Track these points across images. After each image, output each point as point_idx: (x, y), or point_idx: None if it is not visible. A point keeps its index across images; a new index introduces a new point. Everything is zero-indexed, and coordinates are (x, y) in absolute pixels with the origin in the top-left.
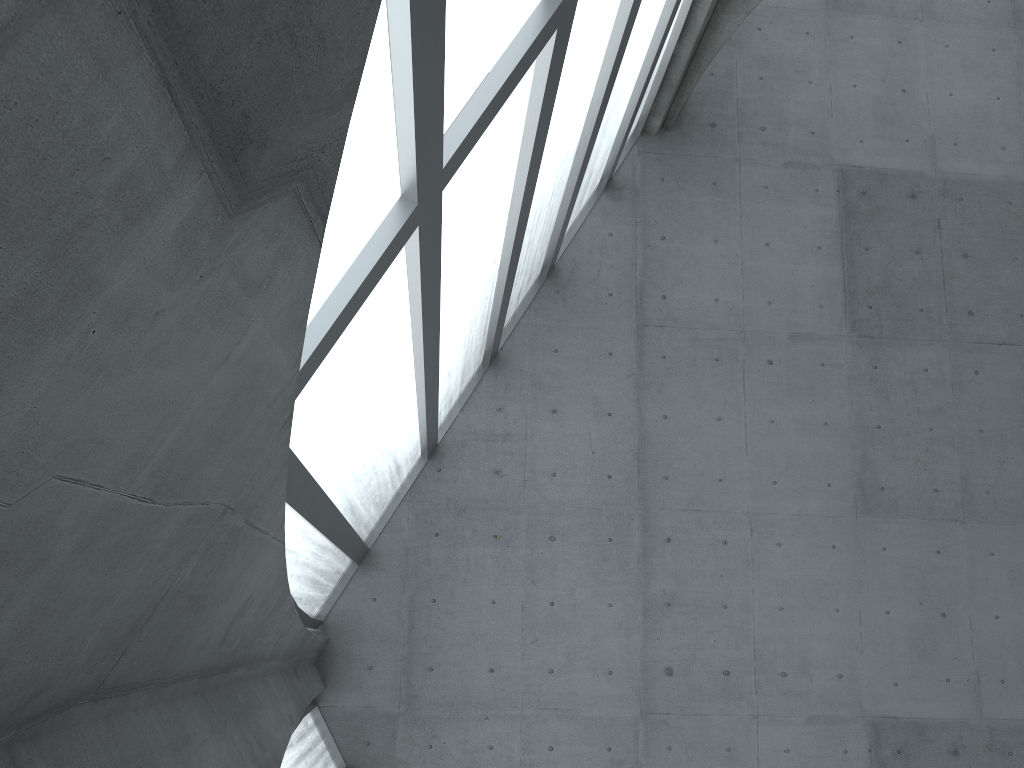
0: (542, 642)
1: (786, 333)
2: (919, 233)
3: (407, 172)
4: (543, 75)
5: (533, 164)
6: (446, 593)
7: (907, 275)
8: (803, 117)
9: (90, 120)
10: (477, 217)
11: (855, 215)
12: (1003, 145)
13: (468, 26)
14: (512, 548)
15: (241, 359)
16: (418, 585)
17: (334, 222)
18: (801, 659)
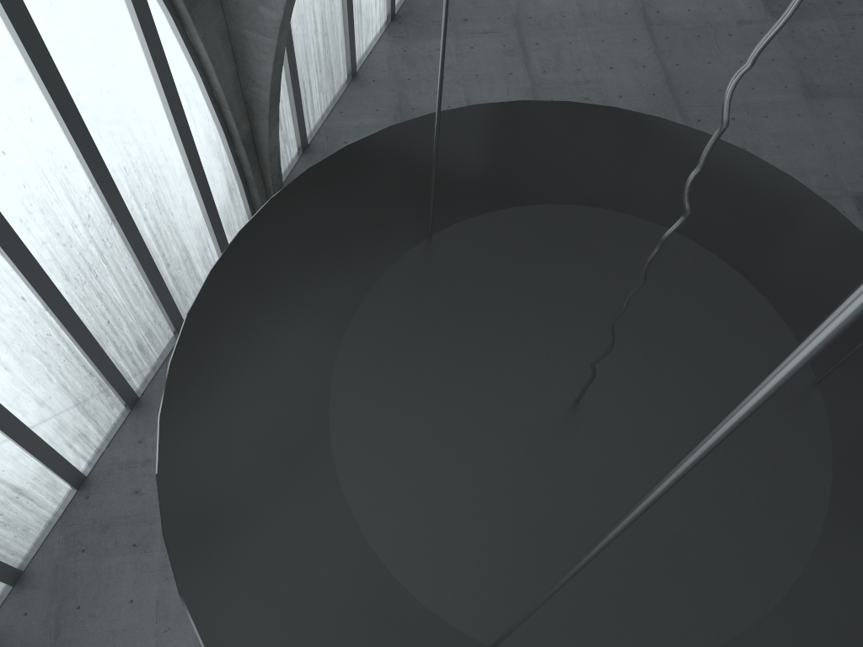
0: (174, 630)
1: None
2: None
3: None
4: None
5: None
6: (90, 599)
7: None
8: None
9: None
10: None
11: None
12: None
13: None
14: (149, 553)
15: None
16: (65, 596)
17: None
18: None
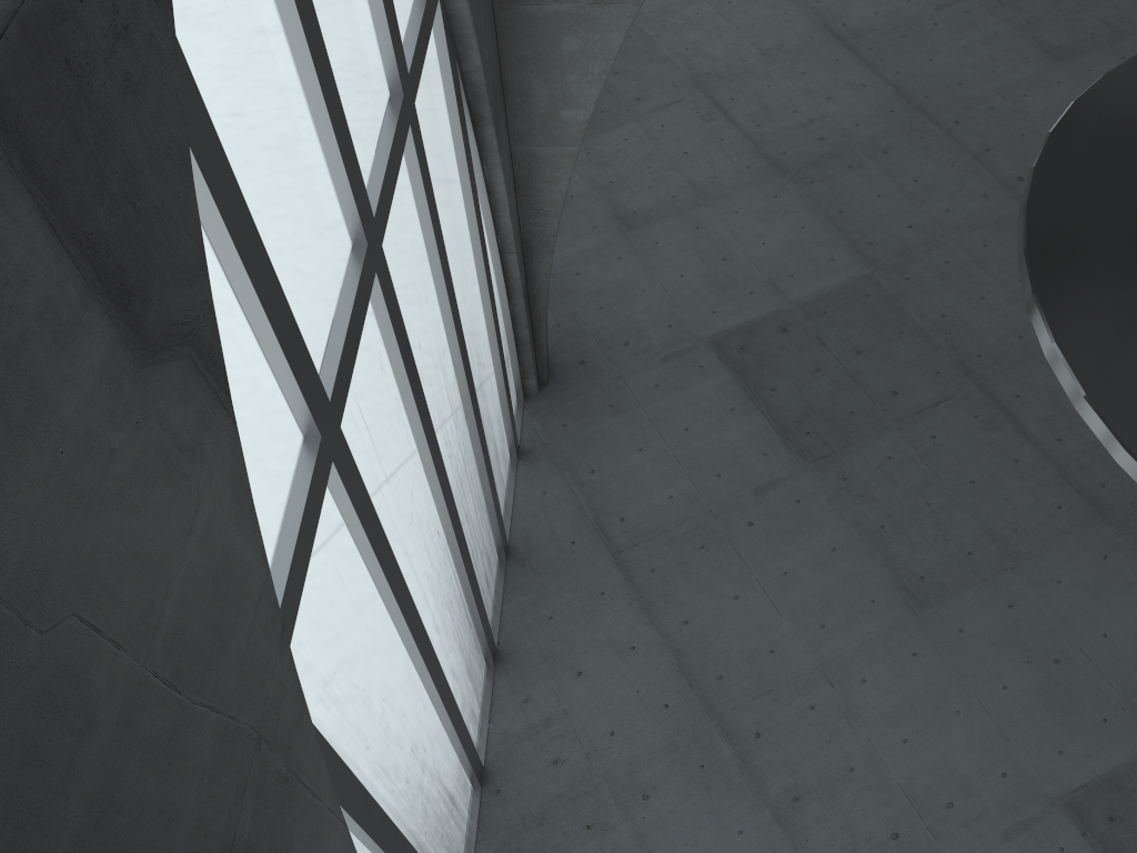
0: None
1: (749, 492)
2: (809, 354)
3: (298, 406)
4: (386, 320)
5: (422, 413)
6: None
7: (821, 391)
8: (654, 318)
9: (3, 243)
10: (394, 474)
11: (746, 368)
12: (830, 257)
13: (293, 271)
14: (611, 829)
15: (206, 534)
16: None
17: (250, 456)
18: (956, 779)
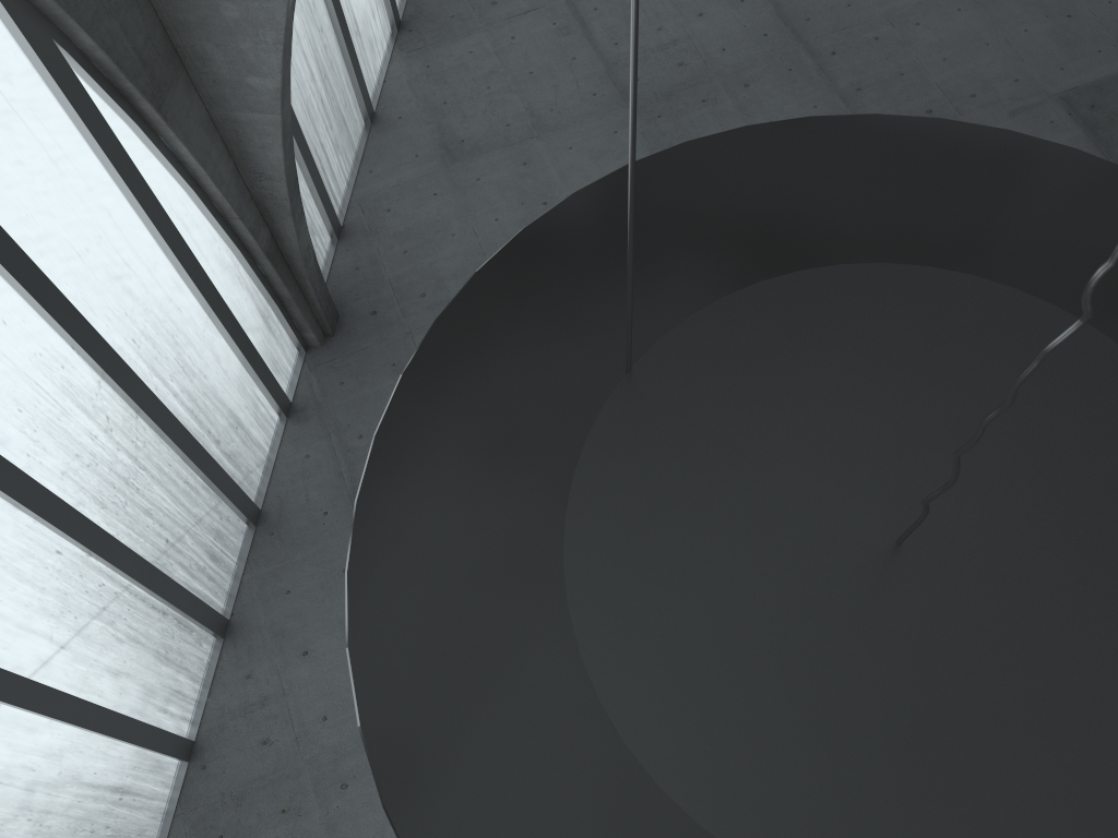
0: None
1: None
2: None
3: None
4: None
5: None
6: None
7: None
8: (458, 268)
9: None
10: None
11: None
12: None
13: None
14: (305, 815)
15: None
16: None
17: None
18: None
